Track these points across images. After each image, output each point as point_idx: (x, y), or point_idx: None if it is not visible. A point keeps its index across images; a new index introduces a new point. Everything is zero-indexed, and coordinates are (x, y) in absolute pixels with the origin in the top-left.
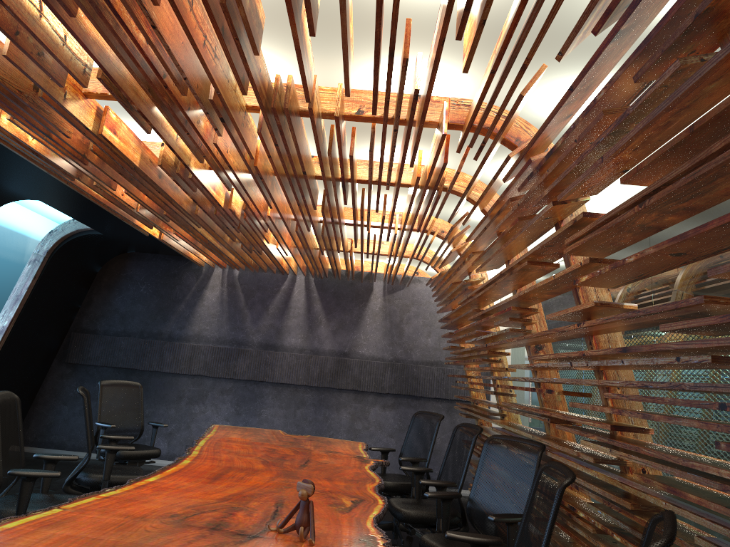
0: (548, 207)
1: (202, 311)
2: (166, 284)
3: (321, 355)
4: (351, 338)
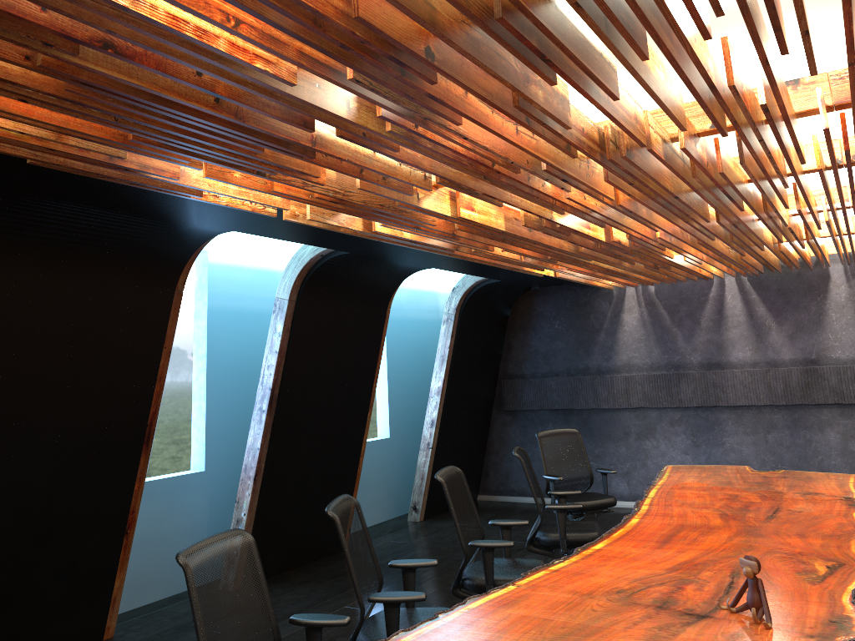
0: None
1: (625, 338)
2: (579, 315)
3: (780, 366)
4: (815, 341)
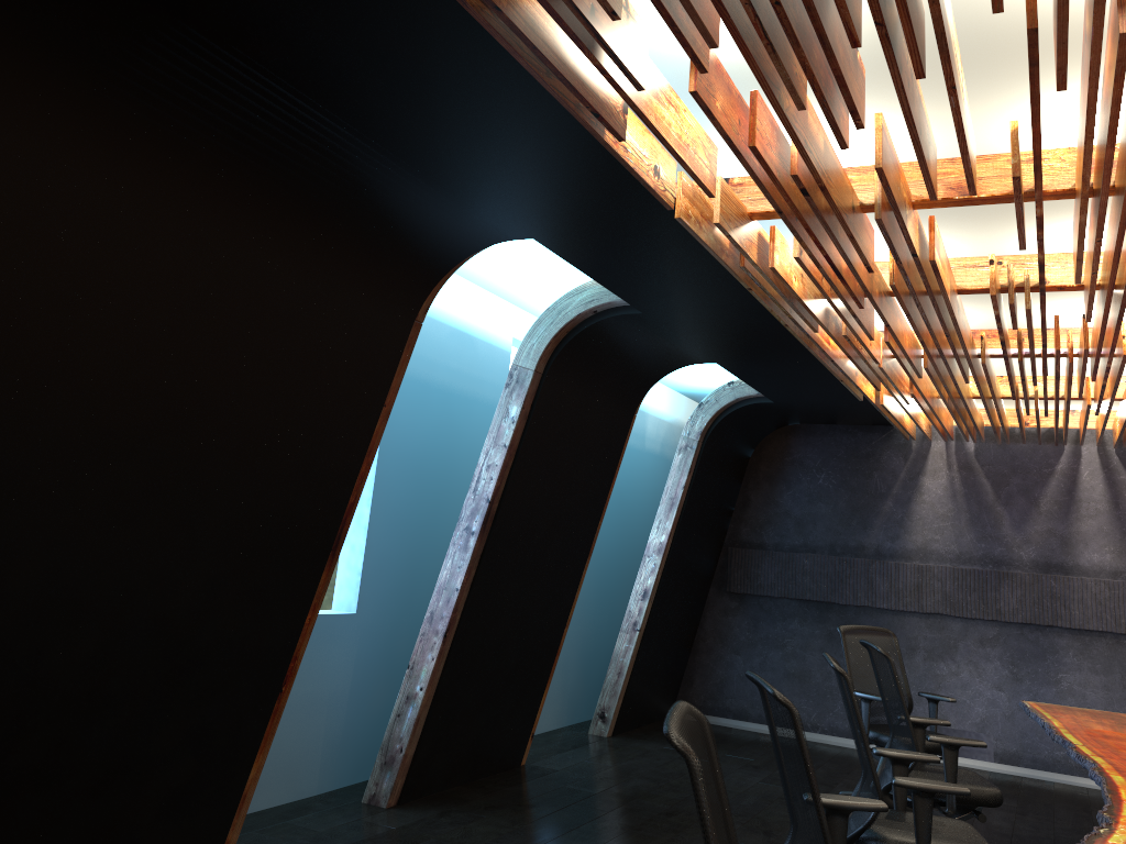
0: None
1: (923, 511)
2: (856, 470)
3: None
4: None
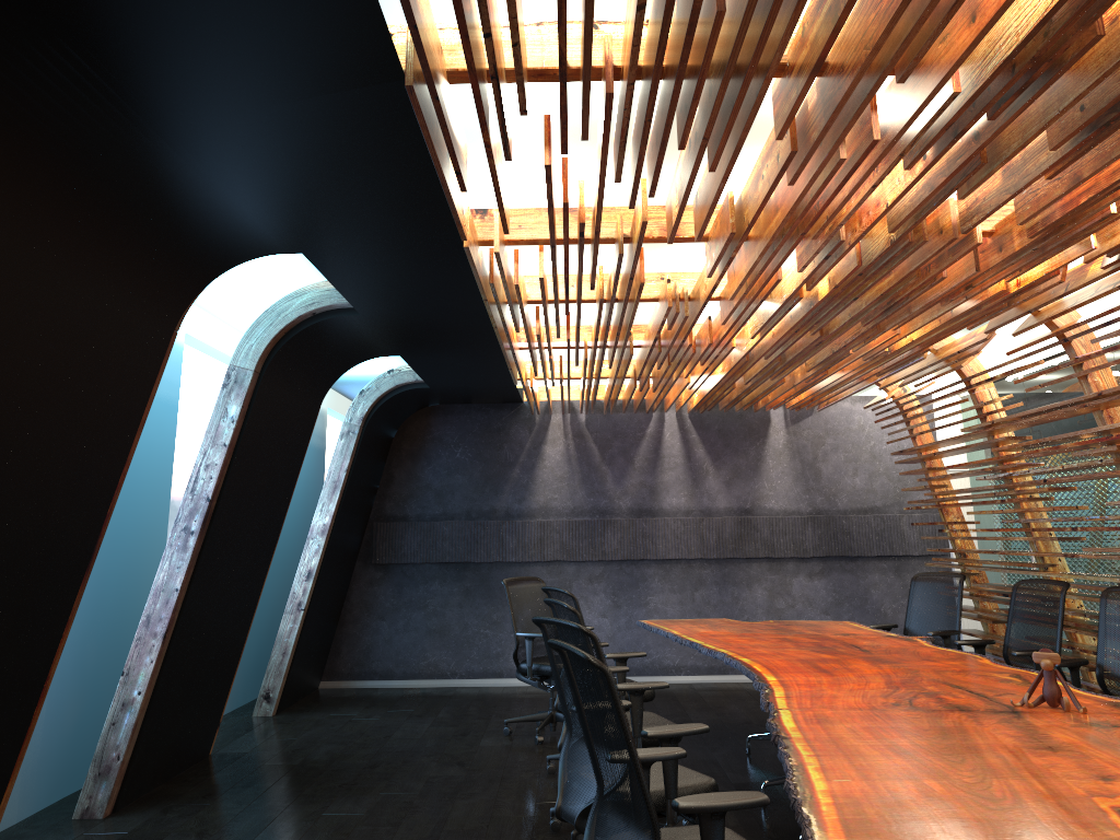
0: None
1: (545, 475)
2: (489, 443)
3: (714, 515)
4: (751, 489)
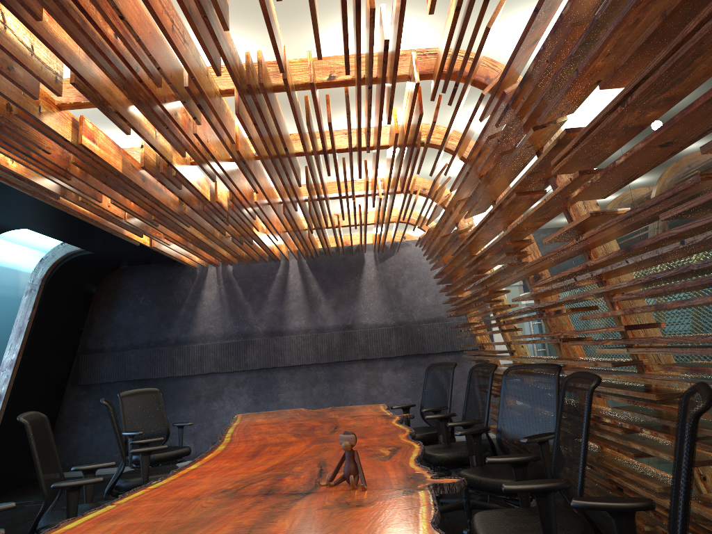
0: (529, 134)
1: (204, 311)
2: (164, 292)
3: (326, 332)
4: (352, 311)
